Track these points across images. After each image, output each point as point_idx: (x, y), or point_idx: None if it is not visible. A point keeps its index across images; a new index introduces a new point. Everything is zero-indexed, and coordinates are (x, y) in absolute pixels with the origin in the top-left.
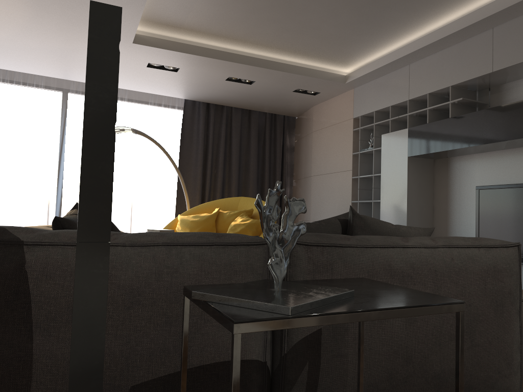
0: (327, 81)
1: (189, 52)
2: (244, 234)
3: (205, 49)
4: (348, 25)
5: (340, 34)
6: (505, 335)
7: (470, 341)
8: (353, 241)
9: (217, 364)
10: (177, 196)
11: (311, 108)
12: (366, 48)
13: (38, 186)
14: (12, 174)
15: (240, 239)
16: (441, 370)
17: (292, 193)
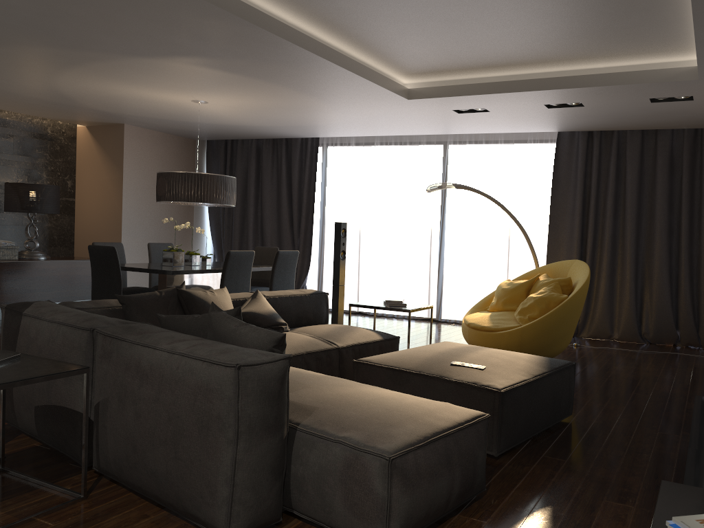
0: (667, 83)
1: (463, 93)
2: (532, 311)
3: (481, 85)
4: (583, 16)
5: (596, 26)
6: (208, 461)
7: (174, 452)
8: (137, 336)
9: (61, 407)
10: (548, 254)
11: None
12: (667, 27)
13: (422, 243)
14: (400, 232)
15: (87, 324)
16: (155, 469)
17: None
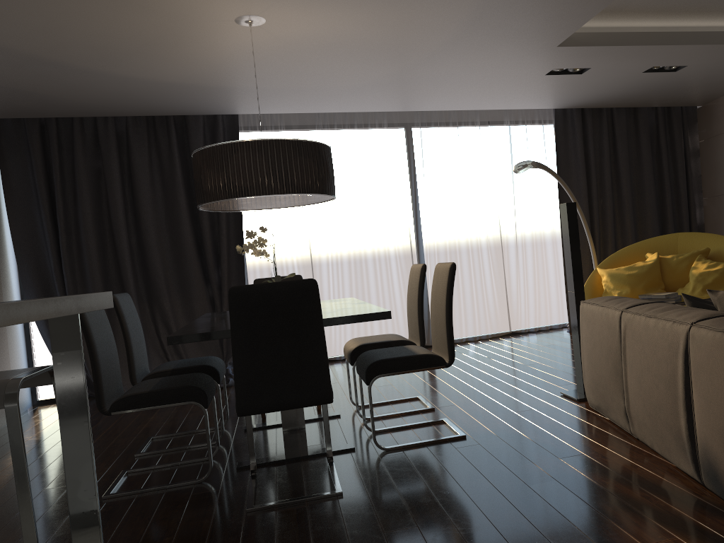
0: None
1: (624, 43)
2: (720, 285)
3: (643, 34)
4: None
5: None
6: None
7: None
8: None
9: None
10: (562, 242)
11: None
12: None
13: (398, 252)
14: (371, 242)
15: None
16: None
17: (704, 217)
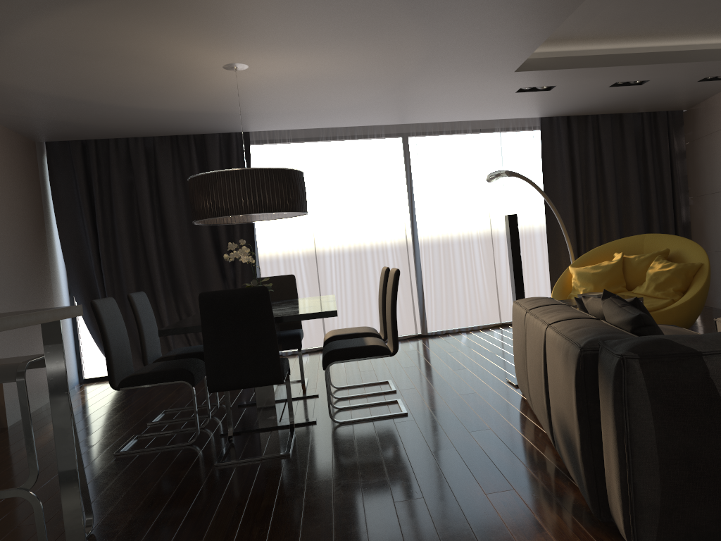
0: None
1: (578, 66)
2: (671, 284)
3: (596, 57)
4: None
5: None
6: None
7: None
8: None
9: None
10: (547, 241)
11: (714, 96)
12: None
13: (395, 250)
14: (370, 242)
15: None
16: None
17: (690, 215)
